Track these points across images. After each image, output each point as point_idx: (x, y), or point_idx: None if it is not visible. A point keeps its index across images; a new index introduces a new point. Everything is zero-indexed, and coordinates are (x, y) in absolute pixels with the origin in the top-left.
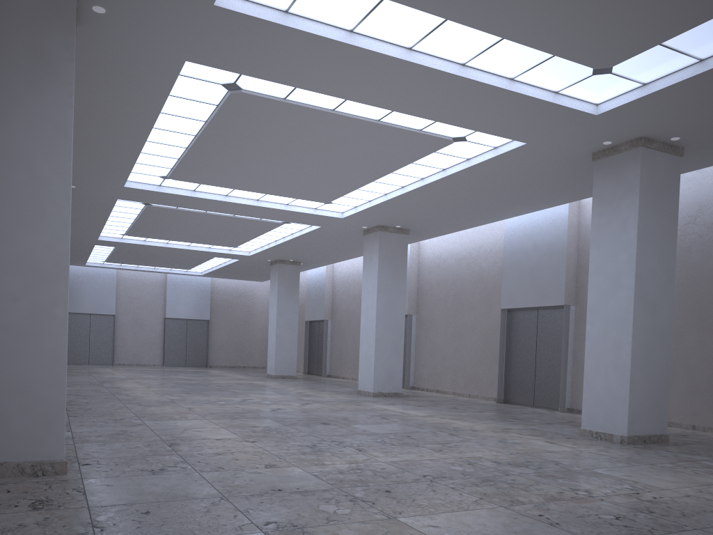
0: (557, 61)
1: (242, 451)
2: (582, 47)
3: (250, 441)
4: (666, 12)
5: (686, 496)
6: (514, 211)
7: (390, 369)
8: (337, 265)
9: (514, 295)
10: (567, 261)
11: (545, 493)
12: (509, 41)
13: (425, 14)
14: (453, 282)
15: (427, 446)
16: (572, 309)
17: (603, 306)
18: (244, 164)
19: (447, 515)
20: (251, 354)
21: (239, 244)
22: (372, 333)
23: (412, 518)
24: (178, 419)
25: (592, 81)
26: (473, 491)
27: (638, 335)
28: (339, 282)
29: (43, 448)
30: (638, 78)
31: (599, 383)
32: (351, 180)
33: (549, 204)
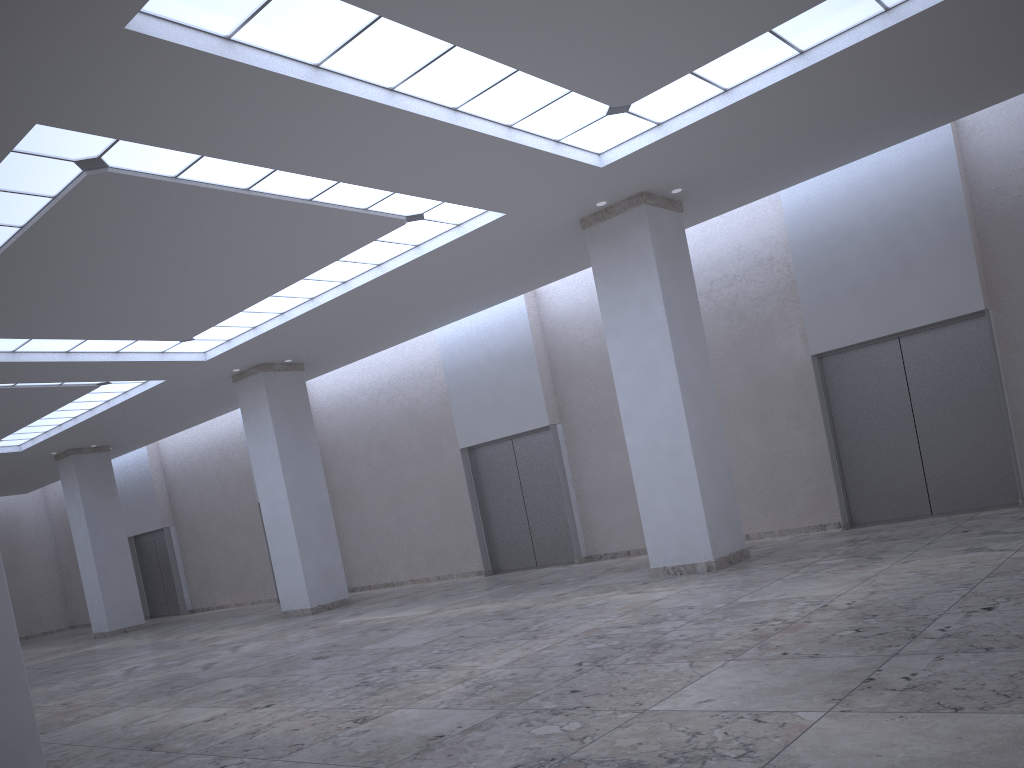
0: (570, 99)
1: (281, 719)
2: (608, 78)
3: (262, 706)
4: (710, 32)
5: (871, 593)
6: (457, 313)
7: (327, 568)
8: (165, 441)
9: (476, 427)
10: (540, 368)
11: (742, 635)
12: (522, 74)
13: (427, 39)
14: (374, 428)
15: (510, 638)
16: (559, 429)
17: (642, 408)
18: (67, 293)
19: (695, 687)
20: (35, 614)
21: (6, 435)
22: (288, 522)
23: (665, 703)
24: (79, 720)
25: (603, 124)
26: (666, 658)
27: (695, 434)
28: (175, 466)
29: None
30: (653, 116)
31: (660, 505)
32: (238, 298)
33: (504, 297)
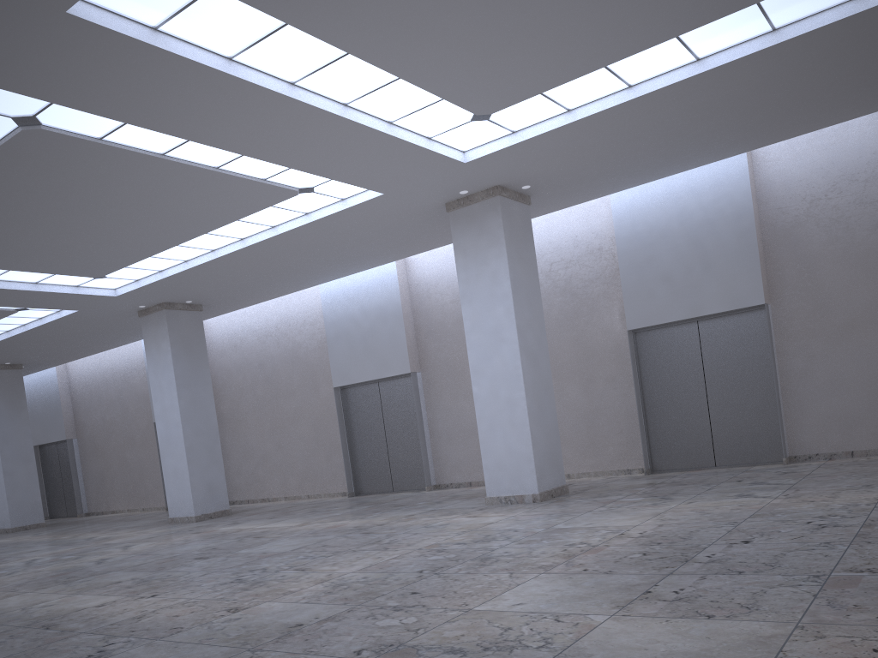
0: (442, 105)
1: (164, 607)
2: (473, 92)
3: (148, 596)
4: (558, 63)
5: (659, 526)
6: (338, 272)
7: (211, 482)
8: (73, 363)
9: (348, 370)
10: (405, 324)
11: (554, 554)
12: (403, 81)
13: (325, 46)
14: (260, 364)
15: (365, 549)
16: (418, 376)
17: (487, 364)
18: None
19: (511, 593)
20: None
21: None
22: (180, 441)
23: (486, 605)
24: None
25: (468, 128)
26: (491, 570)
27: (529, 388)
28: (81, 385)
29: None
30: (509, 125)
31: (498, 445)
32: (148, 245)
33: (379, 262)
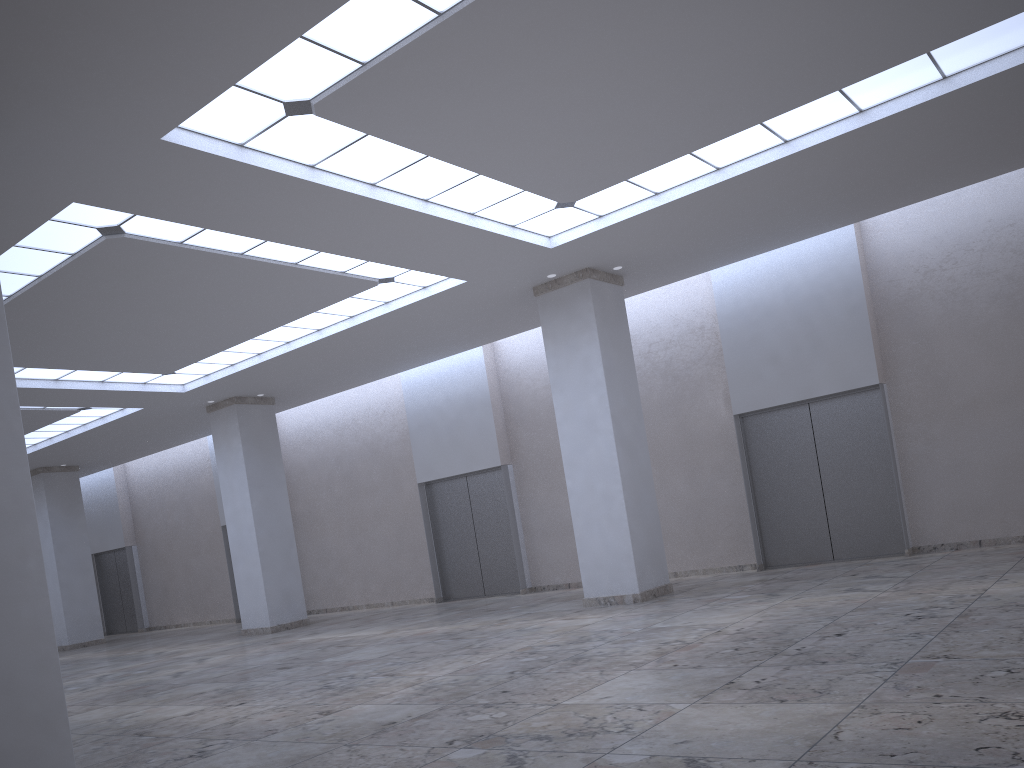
0: (524, 196)
1: (255, 713)
2: (555, 182)
3: (236, 704)
4: (640, 153)
5: (758, 622)
6: (420, 359)
7: (287, 590)
8: (132, 463)
9: (433, 464)
10: (494, 413)
11: (647, 652)
12: (483, 177)
13: (405, 150)
14: (337, 460)
15: (456, 653)
16: (510, 469)
17: (581, 456)
18: (68, 331)
19: (600, 688)
20: None
21: None
22: (253, 545)
23: (574, 699)
24: None
25: (552, 214)
26: (583, 669)
27: (627, 481)
28: (141, 487)
29: (47, 763)
30: (596, 210)
31: (595, 542)
32: (221, 340)
33: (464, 347)
